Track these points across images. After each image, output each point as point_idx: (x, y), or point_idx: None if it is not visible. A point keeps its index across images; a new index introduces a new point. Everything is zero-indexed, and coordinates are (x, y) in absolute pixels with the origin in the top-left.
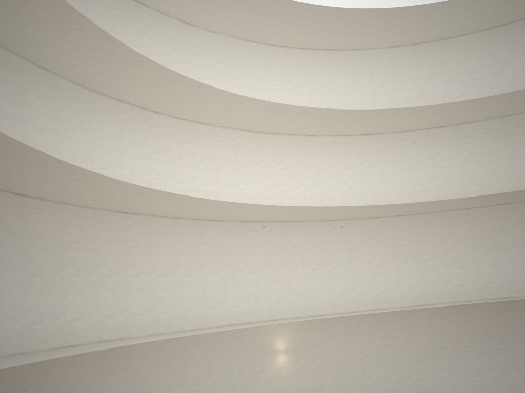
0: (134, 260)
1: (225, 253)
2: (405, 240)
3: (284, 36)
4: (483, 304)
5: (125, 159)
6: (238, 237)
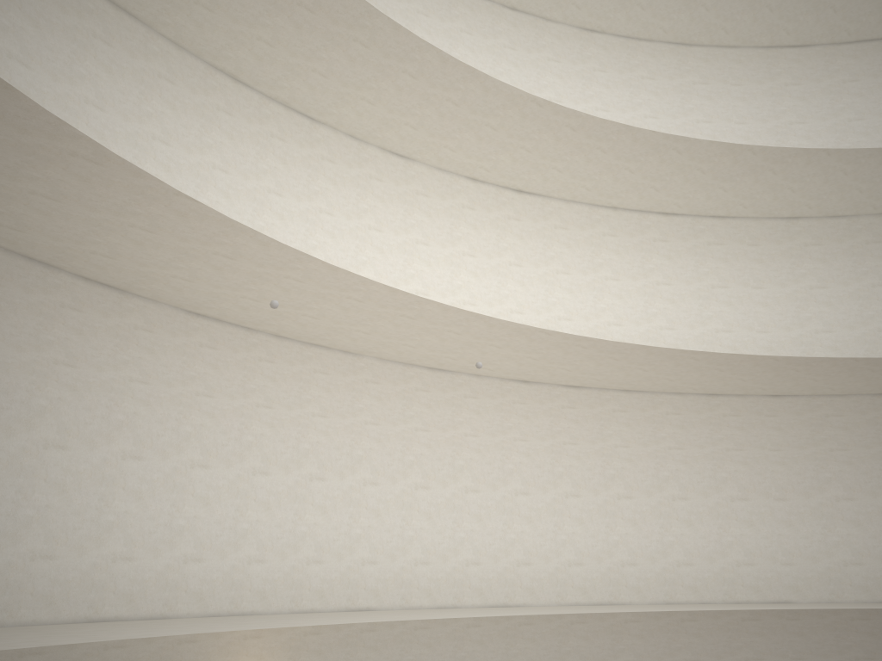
0: None
1: (124, 391)
2: (579, 444)
3: None
4: (729, 612)
5: None
6: (173, 355)
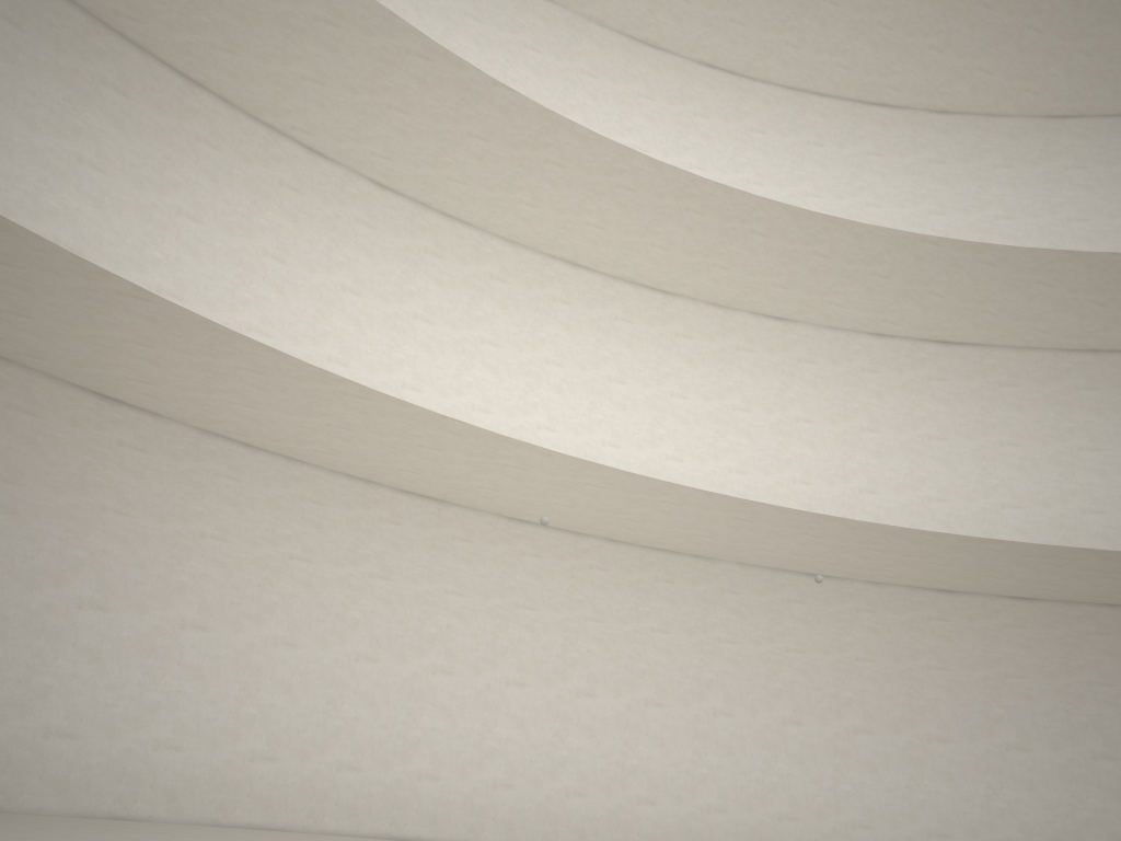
0: (101, 553)
1: (438, 603)
2: (1030, 678)
3: (741, 36)
4: None
5: (165, 246)
6: (491, 565)
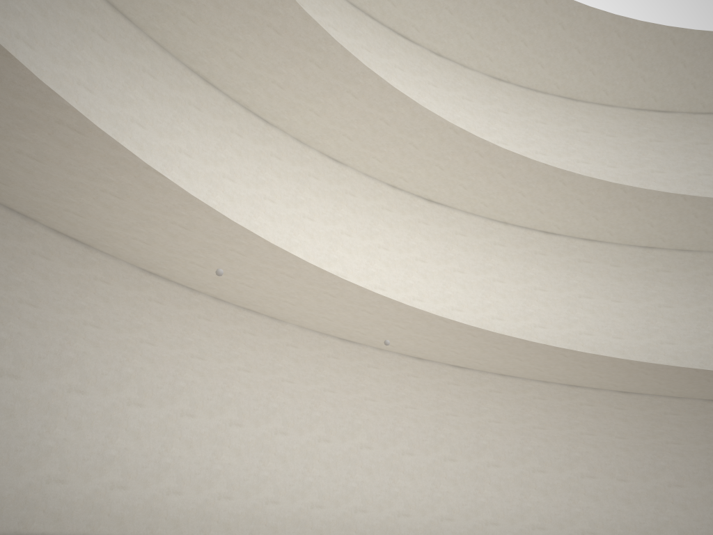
0: None
1: (78, 332)
2: (459, 416)
3: None
4: None
5: None
6: (124, 306)
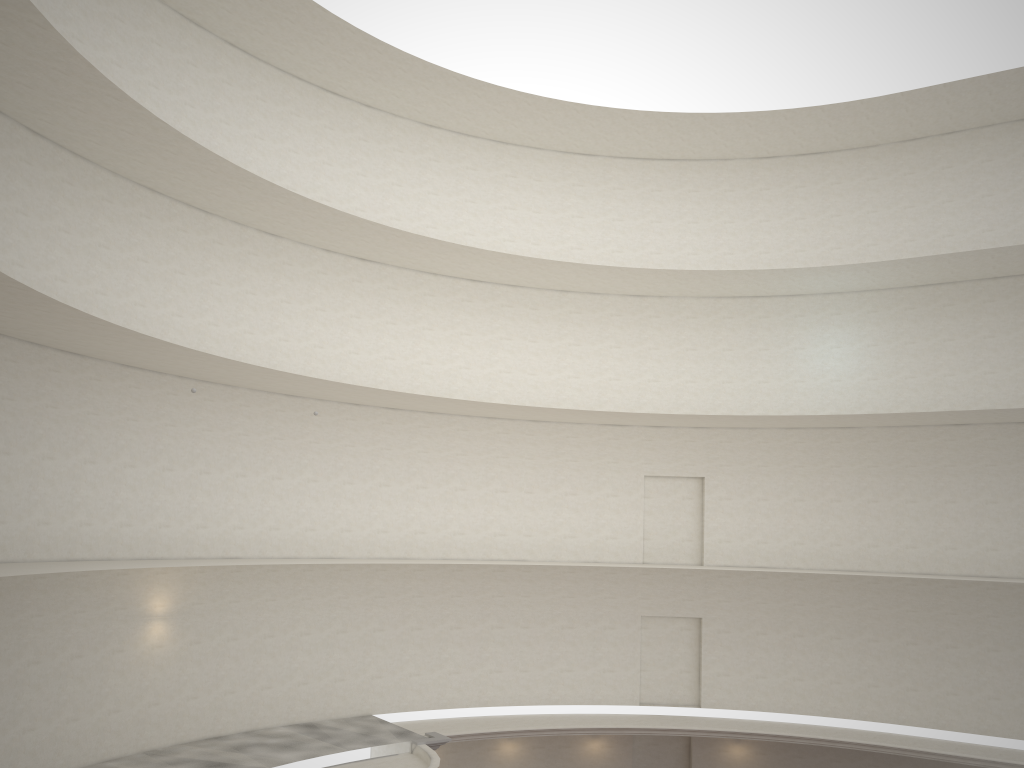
0: None
1: (85, 420)
2: (393, 450)
3: (259, 38)
4: (485, 566)
5: None
6: (113, 395)
